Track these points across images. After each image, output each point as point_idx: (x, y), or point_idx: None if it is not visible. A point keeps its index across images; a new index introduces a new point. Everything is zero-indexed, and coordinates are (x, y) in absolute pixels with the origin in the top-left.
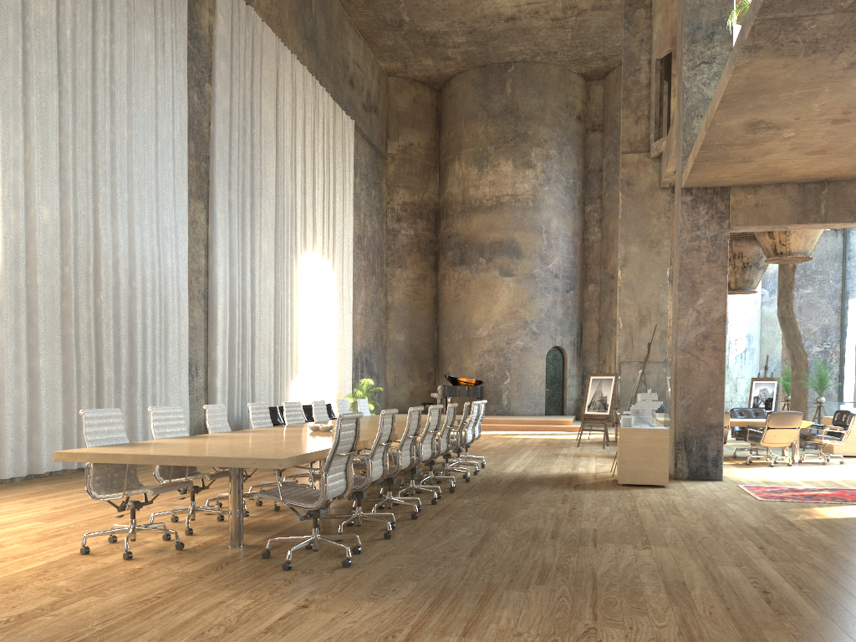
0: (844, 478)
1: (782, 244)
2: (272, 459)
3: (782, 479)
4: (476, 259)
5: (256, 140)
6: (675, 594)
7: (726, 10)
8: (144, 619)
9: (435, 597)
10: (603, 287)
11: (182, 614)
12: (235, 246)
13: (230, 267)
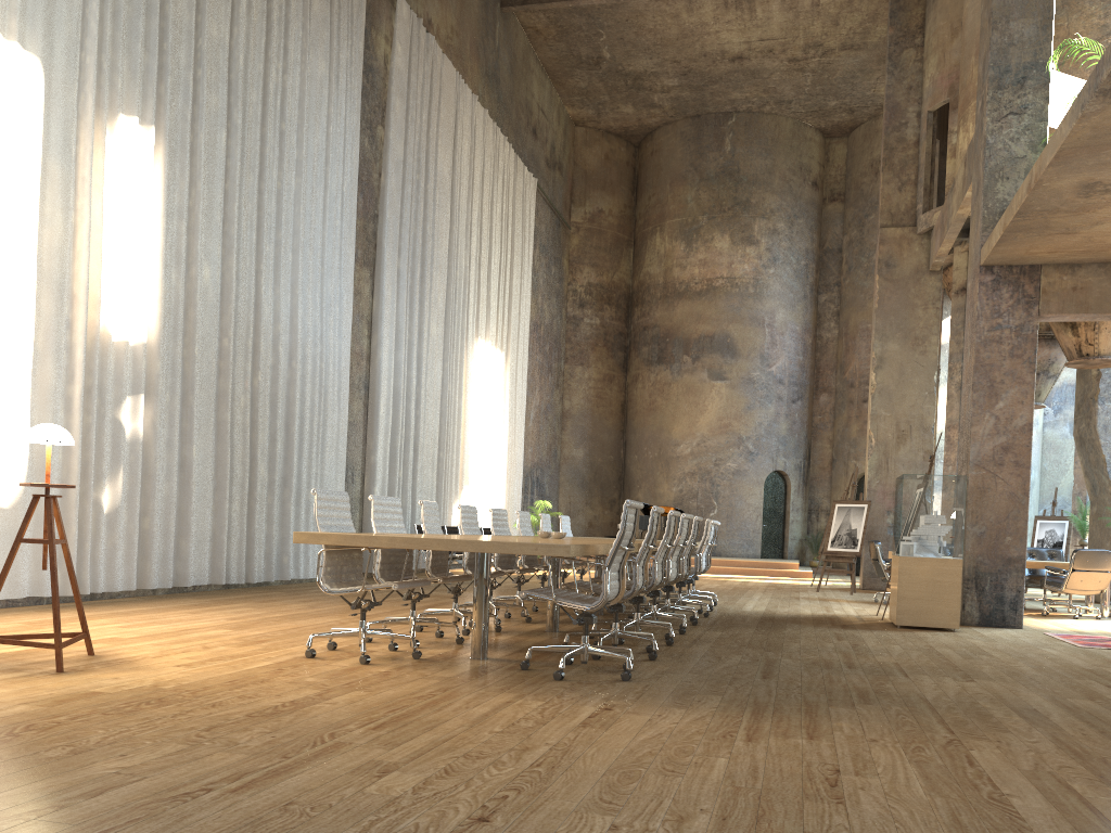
0: None
1: (1089, 343)
2: (559, 545)
3: (1097, 630)
4: (678, 357)
5: (430, 197)
6: (1032, 718)
7: (1041, 50)
8: (435, 711)
9: (751, 708)
10: (840, 397)
11: (475, 709)
12: (402, 325)
13: (395, 352)
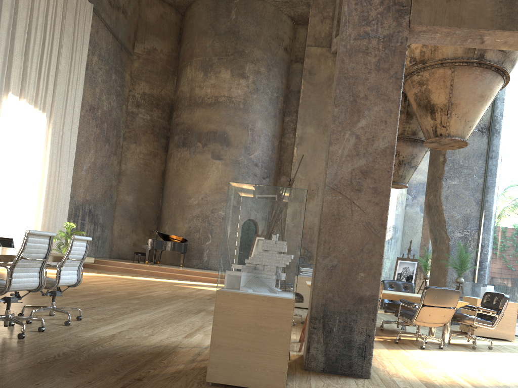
0: None
1: (443, 126)
2: None
3: (447, 378)
4: (194, 143)
5: None
6: None
7: None
8: None
9: None
10: None
11: None
12: None
13: None
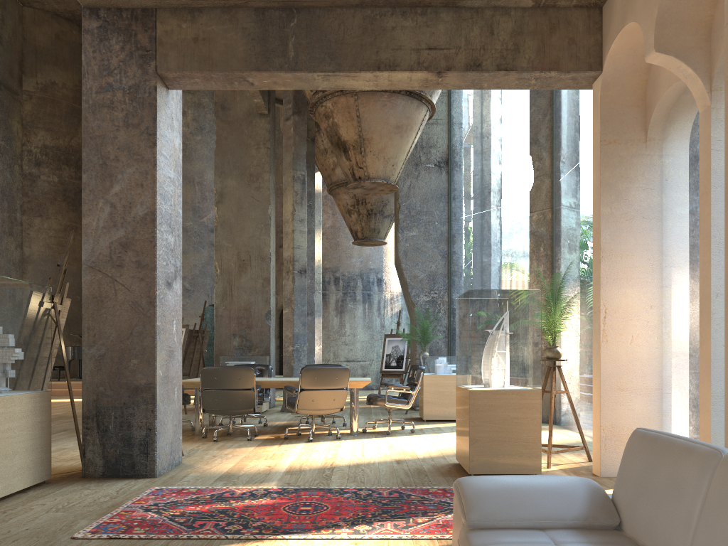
0: (365, 461)
1: (360, 167)
2: None
3: (268, 468)
4: None
5: None
6: None
7: None
8: None
9: None
10: None
11: None
12: None
13: None
